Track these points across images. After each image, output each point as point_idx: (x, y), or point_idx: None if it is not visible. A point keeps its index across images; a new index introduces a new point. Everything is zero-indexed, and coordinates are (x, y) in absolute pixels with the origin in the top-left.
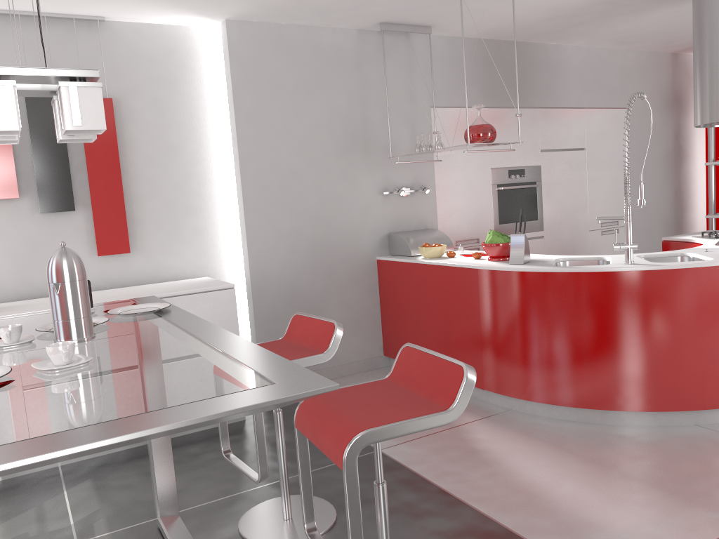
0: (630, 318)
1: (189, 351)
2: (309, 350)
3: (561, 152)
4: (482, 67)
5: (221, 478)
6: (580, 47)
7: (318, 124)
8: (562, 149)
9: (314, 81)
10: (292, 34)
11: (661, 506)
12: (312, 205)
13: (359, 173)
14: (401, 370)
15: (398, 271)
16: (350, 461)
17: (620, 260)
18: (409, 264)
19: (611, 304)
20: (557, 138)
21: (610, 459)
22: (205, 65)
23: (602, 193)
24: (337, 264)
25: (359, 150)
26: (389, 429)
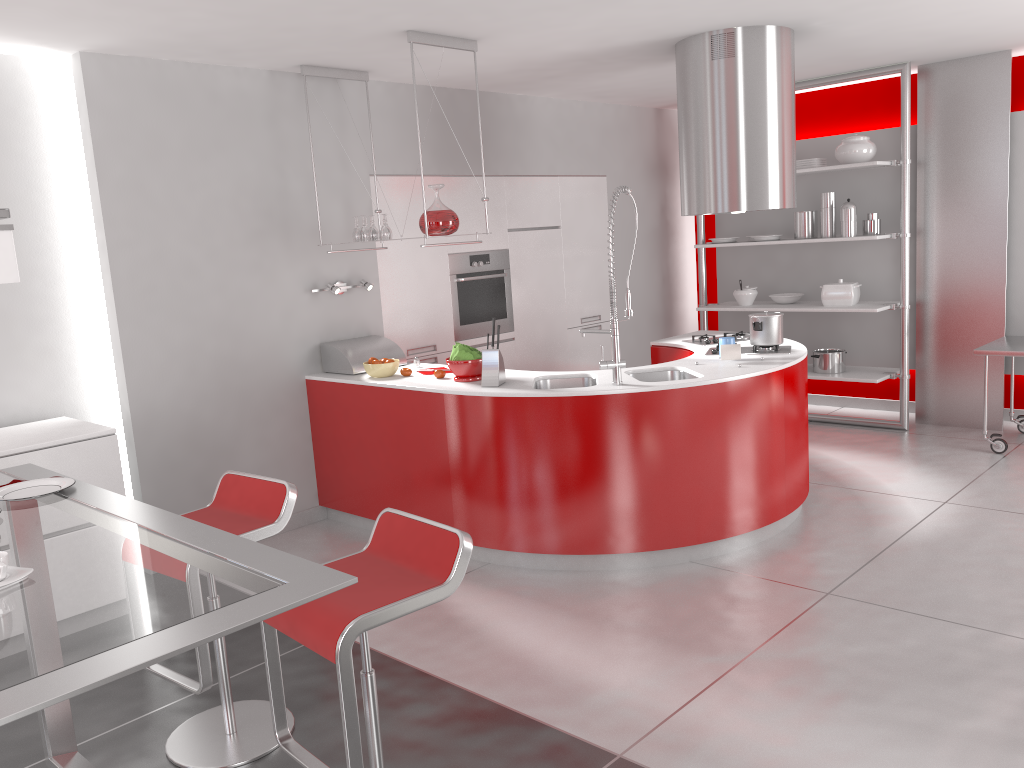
0: (620, 448)
1: (154, 550)
2: (255, 520)
3: (532, 232)
4: (434, 124)
5: (124, 694)
6: (551, 99)
7: (219, 199)
8: (534, 227)
9: (211, 141)
10: (178, 74)
11: (658, 656)
12: (215, 311)
13: (279, 265)
14: (383, 540)
15: (337, 395)
16: (344, 652)
17: (607, 379)
18: (351, 387)
19: (600, 432)
20: (527, 214)
21: (604, 611)
22: (48, 113)
23: (581, 281)
24: (252, 388)
25: (276, 234)
26: (384, 612)
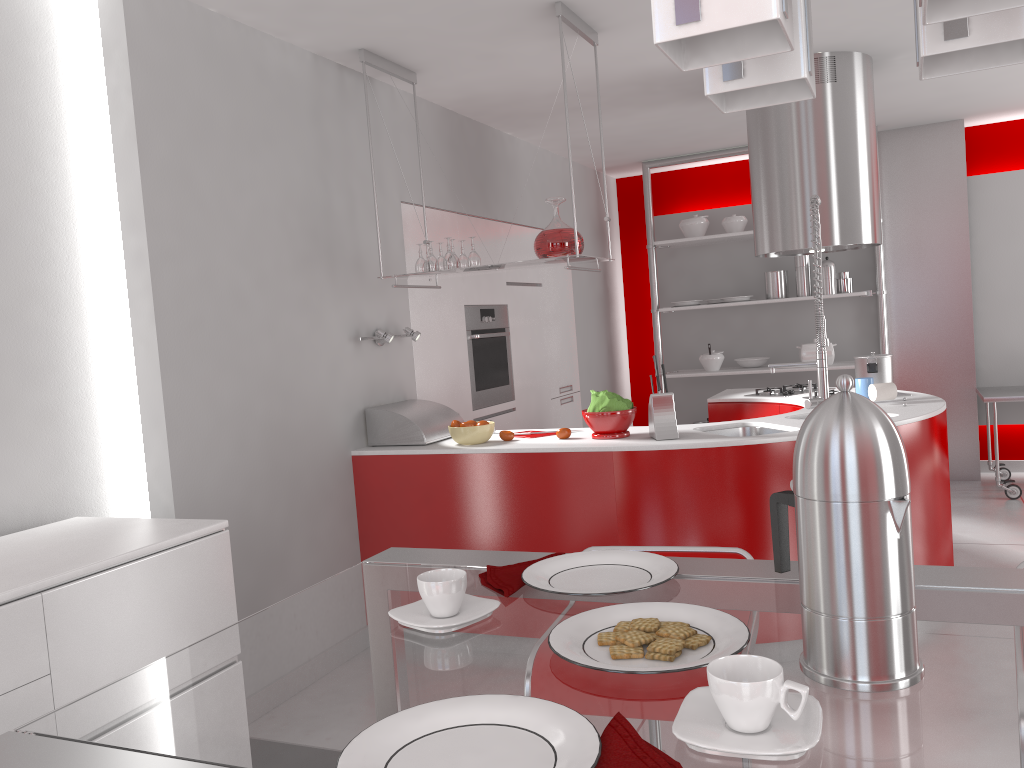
0: None
1: None
2: None
3: (523, 287)
4: (449, 151)
5: None
6: (530, 144)
7: (268, 208)
8: (523, 283)
9: (259, 129)
10: (226, 34)
11: None
12: (264, 359)
13: (325, 303)
14: None
15: (412, 471)
16: None
17: (793, 424)
18: (441, 458)
19: None
20: None
21: None
22: (54, 59)
23: (558, 346)
24: (302, 468)
25: (322, 262)
26: None
